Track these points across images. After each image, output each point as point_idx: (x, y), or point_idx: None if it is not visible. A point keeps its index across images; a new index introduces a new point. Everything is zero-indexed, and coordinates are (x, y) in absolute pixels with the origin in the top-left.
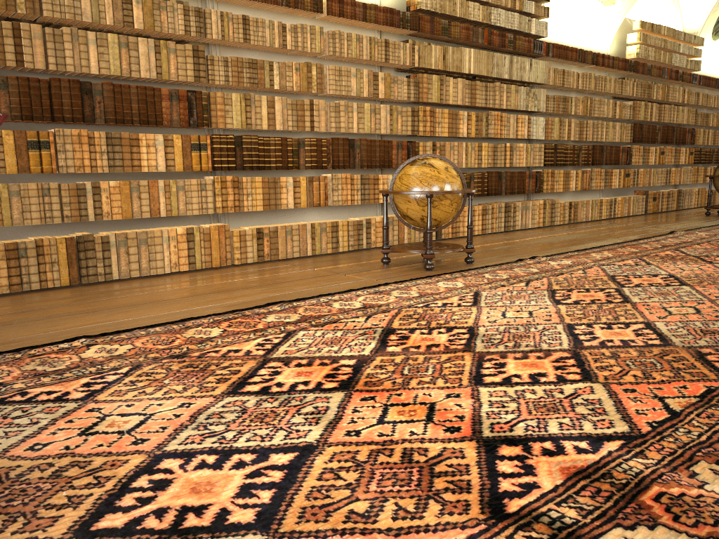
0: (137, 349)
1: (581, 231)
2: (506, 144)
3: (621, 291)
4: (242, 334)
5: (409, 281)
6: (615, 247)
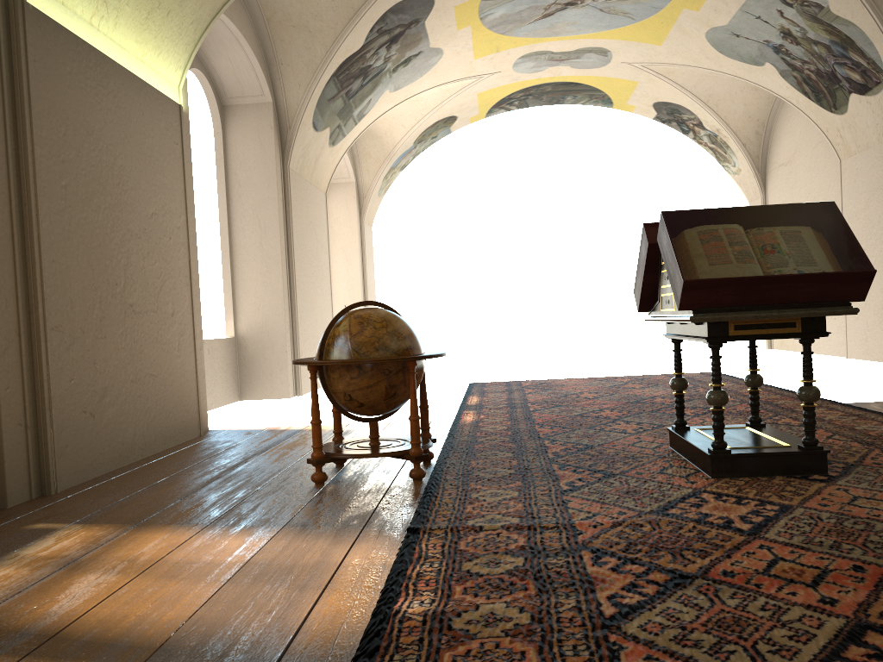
0: None
1: None
2: None
3: None
4: None
5: None
6: None
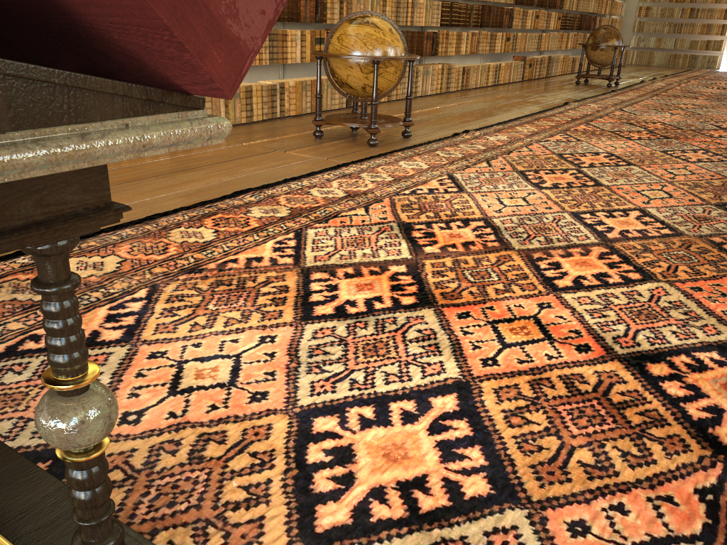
0: (130, 262)
1: (480, 99)
2: (408, 0)
3: (583, 172)
4: (243, 236)
5: (367, 161)
6: (531, 120)
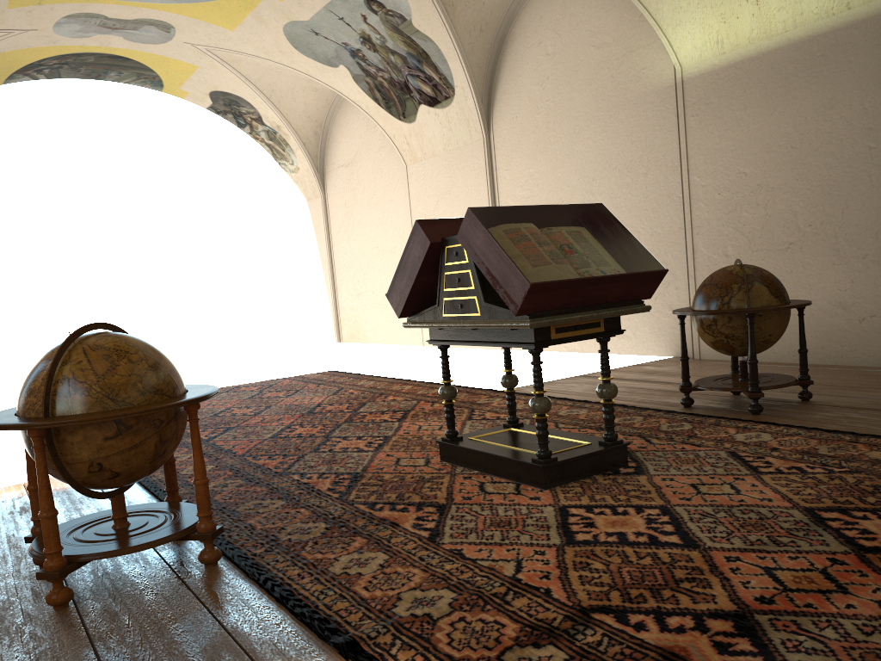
0: None
1: None
2: None
3: None
4: None
5: None
6: None
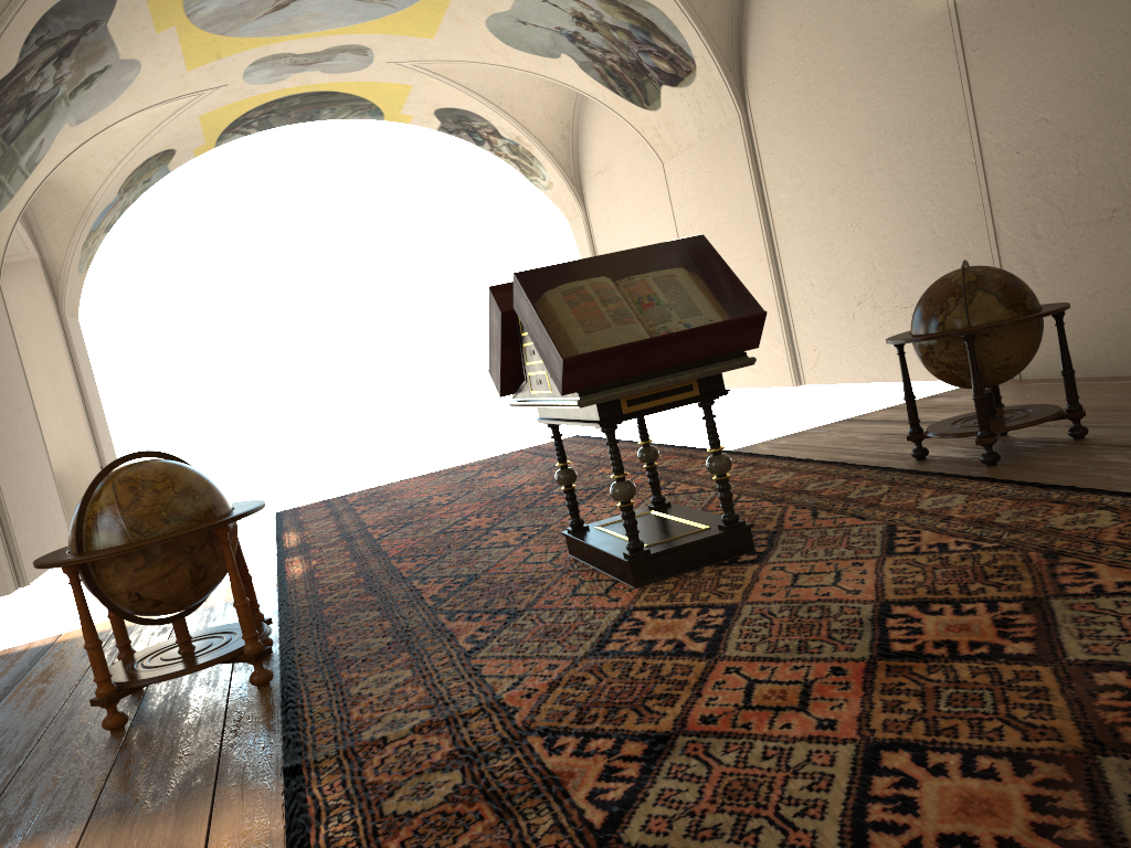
0: (1092, 531)
1: None
2: None
3: None
4: None
5: None
6: None
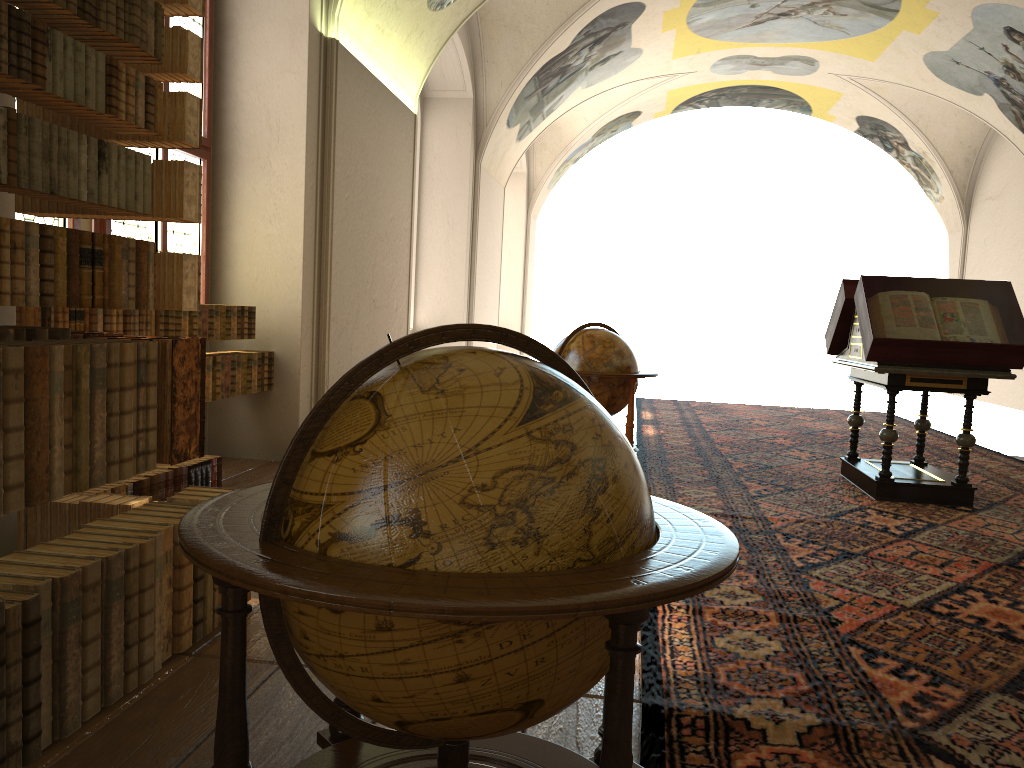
0: None
1: None
2: None
3: None
4: None
5: None
6: None
